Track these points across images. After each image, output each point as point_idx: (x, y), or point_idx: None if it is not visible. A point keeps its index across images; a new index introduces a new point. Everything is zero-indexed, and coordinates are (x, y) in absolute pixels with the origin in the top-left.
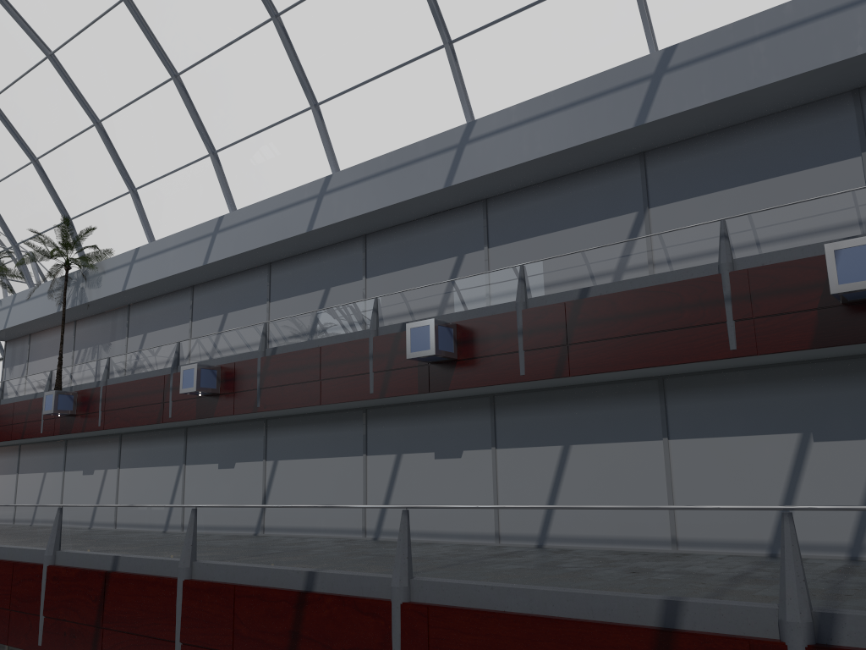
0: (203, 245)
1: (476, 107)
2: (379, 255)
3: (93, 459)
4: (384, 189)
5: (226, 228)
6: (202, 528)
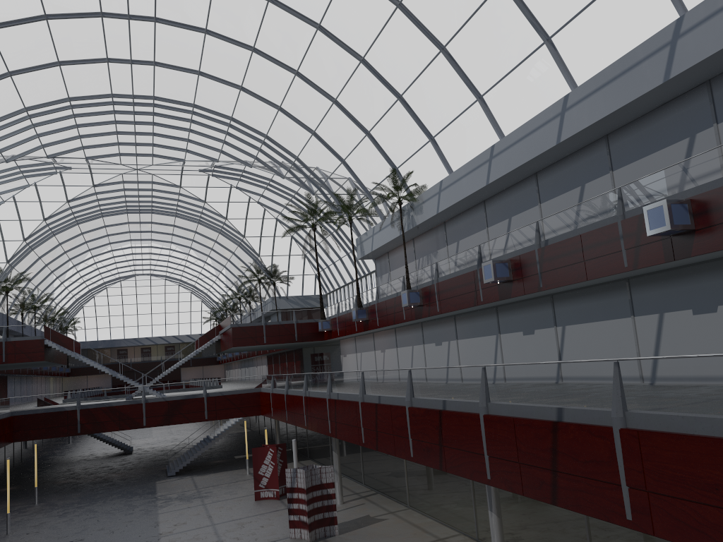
0: (483, 169)
1: (686, 0)
2: (620, 149)
3: (440, 335)
4: (612, 95)
5: (497, 154)
6: (490, 380)
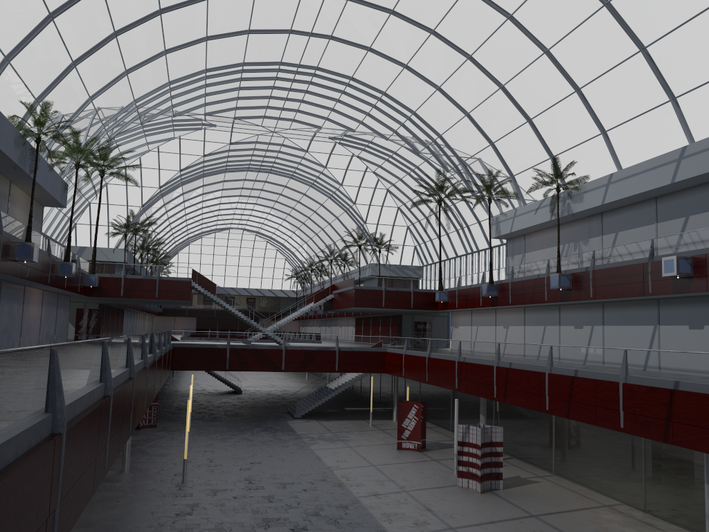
0: (669, 168)
1: None
2: None
3: (581, 319)
4: None
5: (689, 155)
6: None
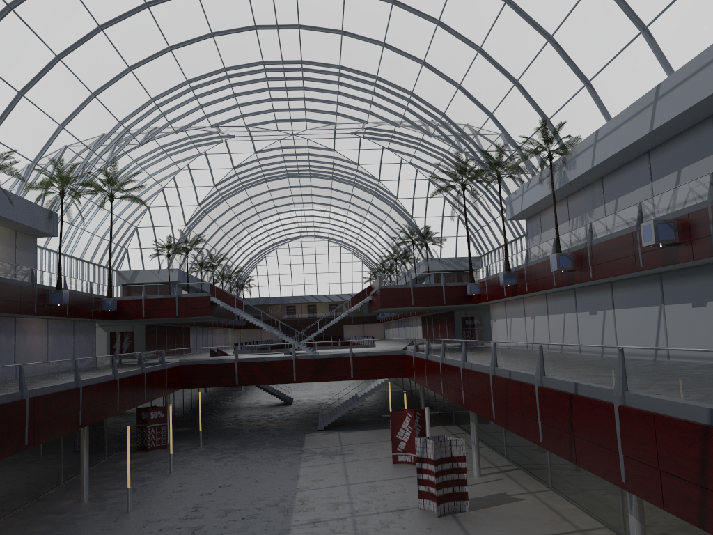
0: (646, 114)
1: None
2: None
3: (594, 303)
4: None
5: (663, 94)
6: (628, 365)
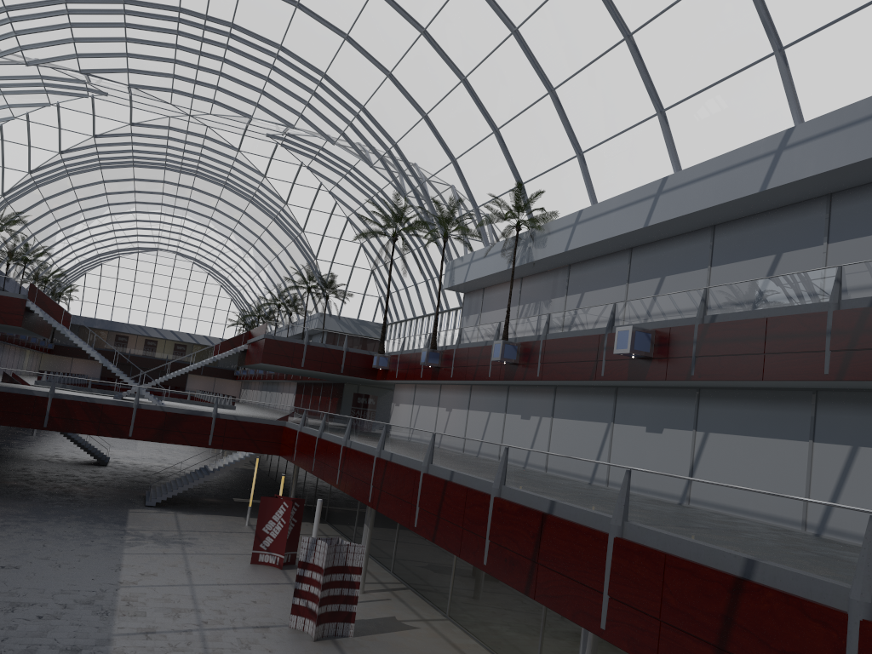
0: (644, 206)
1: None
2: (846, 217)
3: (530, 406)
4: (860, 140)
5: (669, 190)
6: (635, 491)
